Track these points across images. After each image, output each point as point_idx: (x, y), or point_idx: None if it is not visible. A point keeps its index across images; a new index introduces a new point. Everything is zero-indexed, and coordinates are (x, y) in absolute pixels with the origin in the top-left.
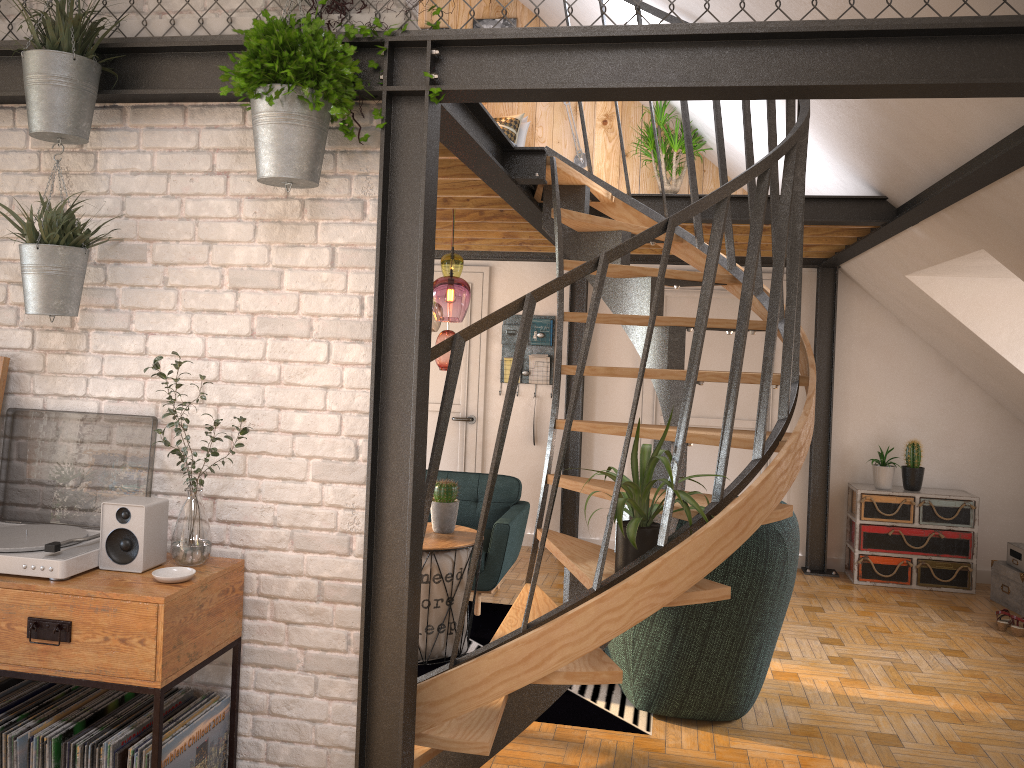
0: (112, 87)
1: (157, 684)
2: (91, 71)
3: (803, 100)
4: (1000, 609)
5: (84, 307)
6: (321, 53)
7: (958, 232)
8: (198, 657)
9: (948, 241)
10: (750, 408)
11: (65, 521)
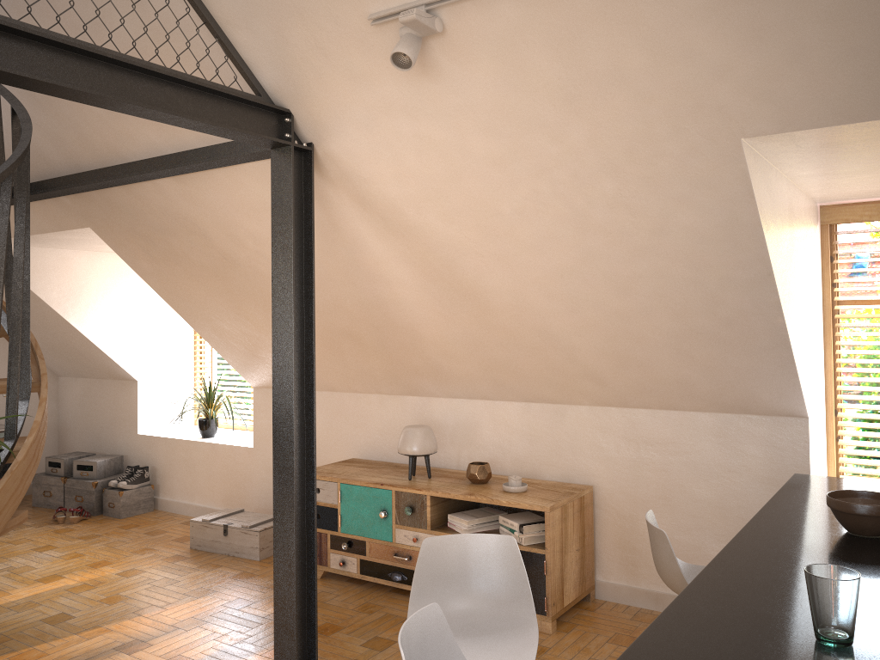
0: None
1: None
2: None
3: (3, 91)
4: (46, 510)
5: None
6: None
7: (71, 213)
8: None
9: (54, 219)
10: None
11: None
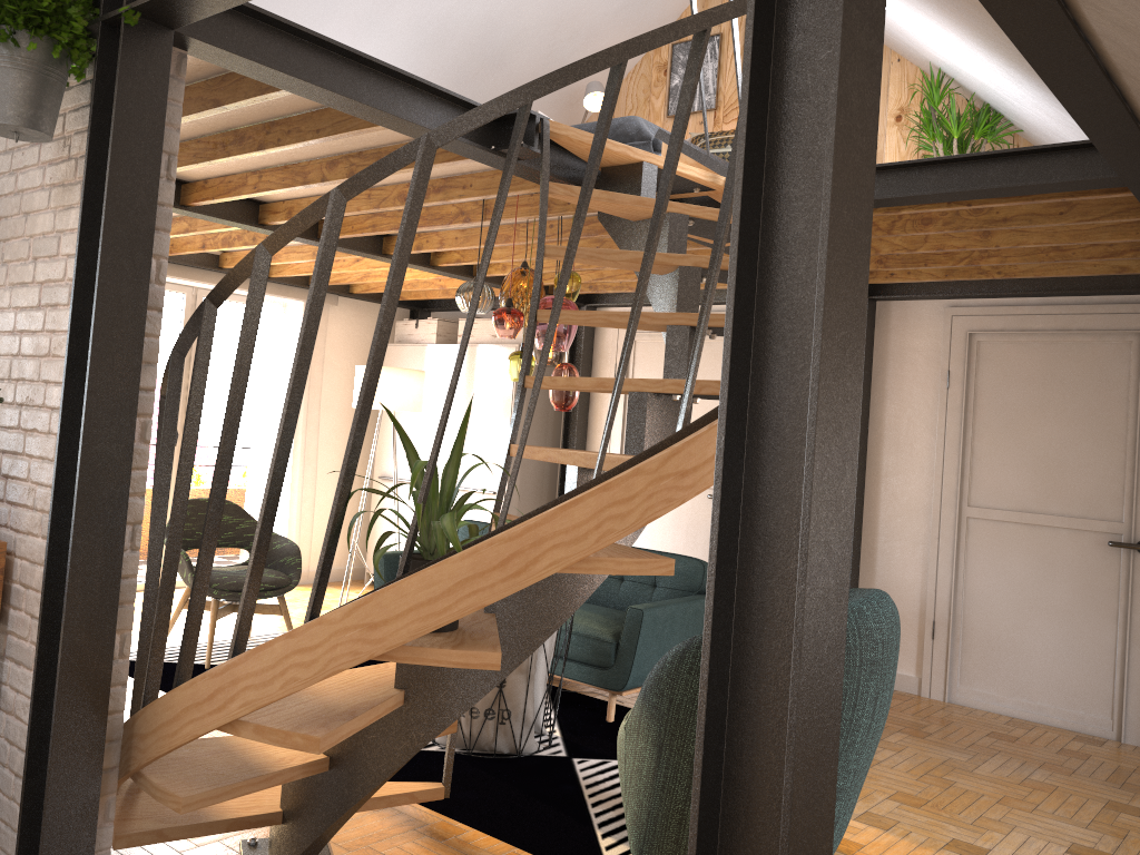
0: None
1: None
2: None
3: None
4: None
5: None
6: None
7: None
8: None
9: None
10: (1102, 502)
11: None
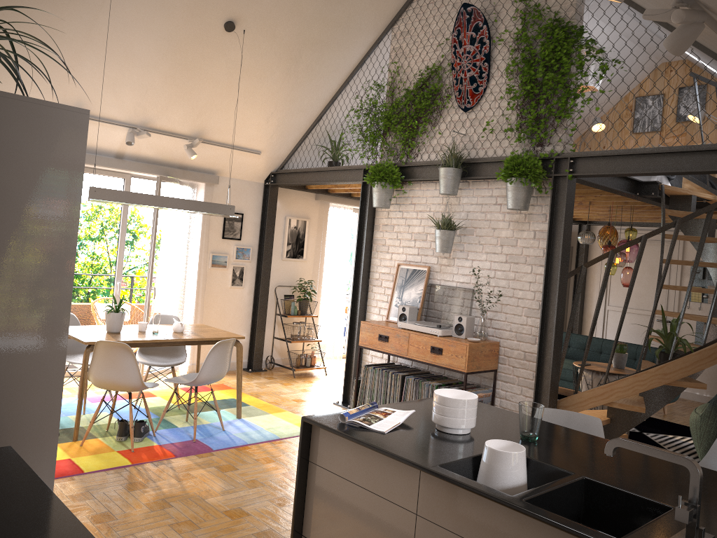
0: (465, 175)
1: (465, 371)
2: (458, 172)
3: None
4: None
5: (453, 250)
6: (528, 165)
7: None
8: (479, 368)
9: None
10: None
11: (444, 323)
